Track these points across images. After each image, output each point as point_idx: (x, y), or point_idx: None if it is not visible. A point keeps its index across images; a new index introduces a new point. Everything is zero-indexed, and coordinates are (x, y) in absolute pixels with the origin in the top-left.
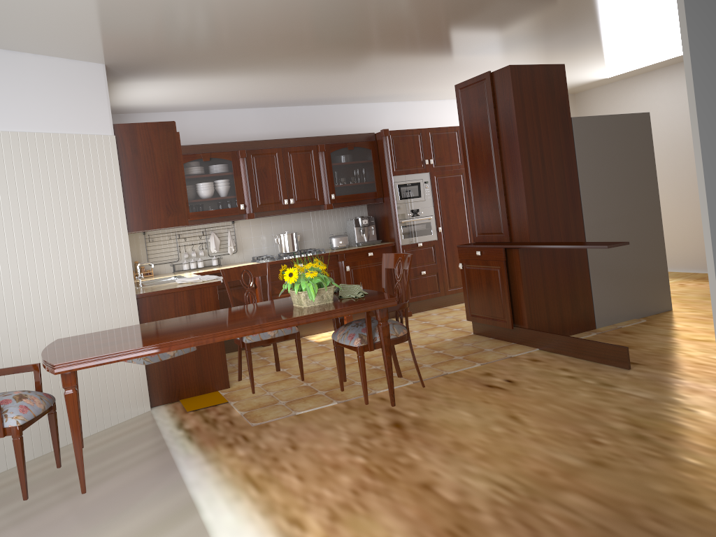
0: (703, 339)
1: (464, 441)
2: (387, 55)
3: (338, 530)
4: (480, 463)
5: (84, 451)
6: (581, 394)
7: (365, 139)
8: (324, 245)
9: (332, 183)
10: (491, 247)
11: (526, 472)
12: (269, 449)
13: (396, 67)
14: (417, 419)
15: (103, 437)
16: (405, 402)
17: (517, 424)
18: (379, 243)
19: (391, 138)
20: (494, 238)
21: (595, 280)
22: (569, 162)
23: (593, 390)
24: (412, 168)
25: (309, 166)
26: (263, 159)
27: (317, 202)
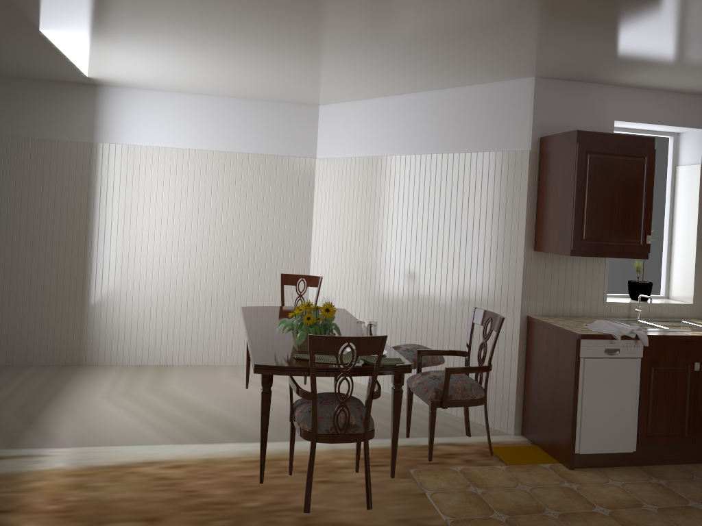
0: None
1: None
2: None
3: (143, 477)
4: None
5: (416, 414)
6: None
7: None
8: None
9: None
10: None
11: None
12: (333, 472)
13: None
14: None
15: (445, 419)
16: None
17: None
18: None
19: None
20: None
21: None
22: None
23: None
24: None
25: None
26: None
27: None
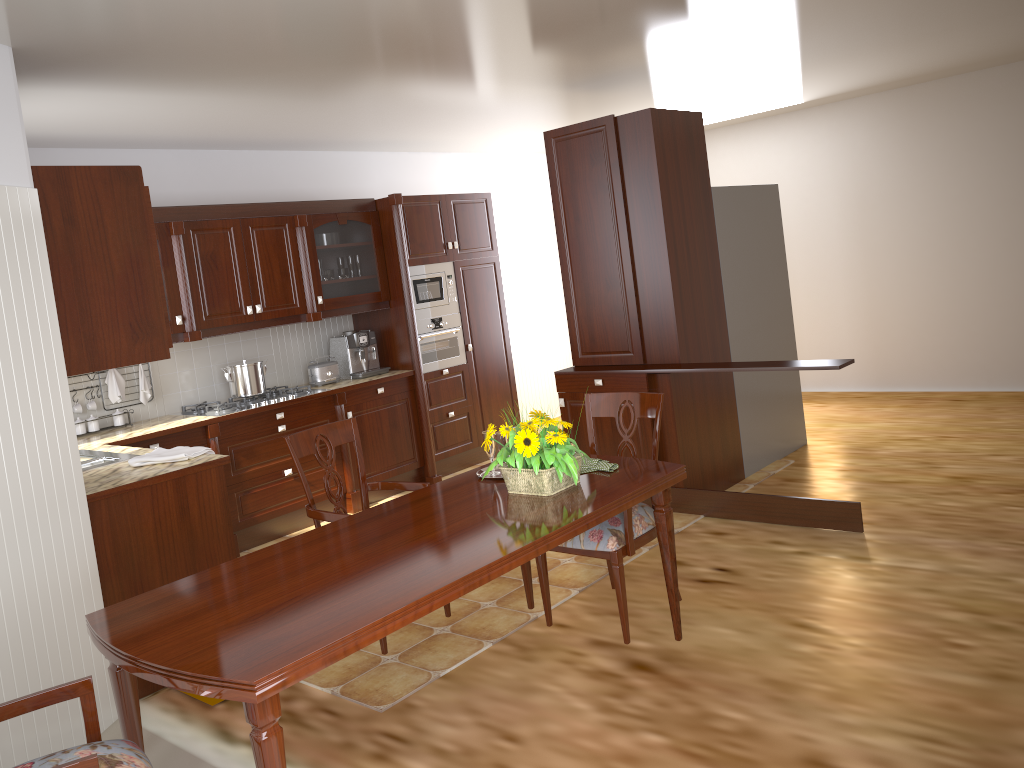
0: (897, 480)
1: (778, 676)
2: (467, 78)
3: None
4: (846, 707)
5: None
6: (847, 577)
7: (362, 208)
8: (291, 379)
9: (318, 278)
10: (625, 372)
11: (928, 709)
12: (467, 750)
13: (455, 98)
14: (660, 652)
15: None
16: (606, 625)
17: (819, 635)
18: (386, 372)
19: (402, 207)
20: (614, 359)
21: (741, 411)
22: (712, 249)
23: (855, 568)
24: (431, 254)
25: (283, 251)
26: (211, 238)
27: (296, 309)
